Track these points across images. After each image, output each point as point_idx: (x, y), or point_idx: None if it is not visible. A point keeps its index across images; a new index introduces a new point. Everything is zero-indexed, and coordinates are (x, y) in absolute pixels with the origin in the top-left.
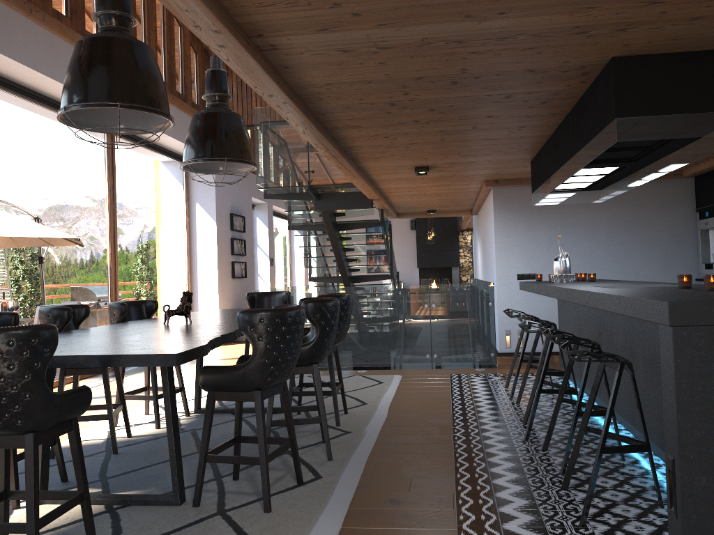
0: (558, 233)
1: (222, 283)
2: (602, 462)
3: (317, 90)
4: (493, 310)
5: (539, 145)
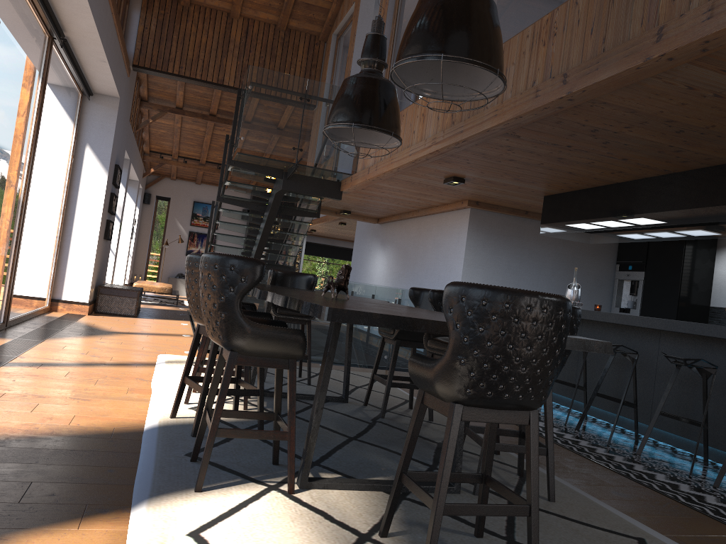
0: (515, 260)
1: (99, 243)
2: (695, 466)
3: (580, 104)
4: None
5: (586, 187)
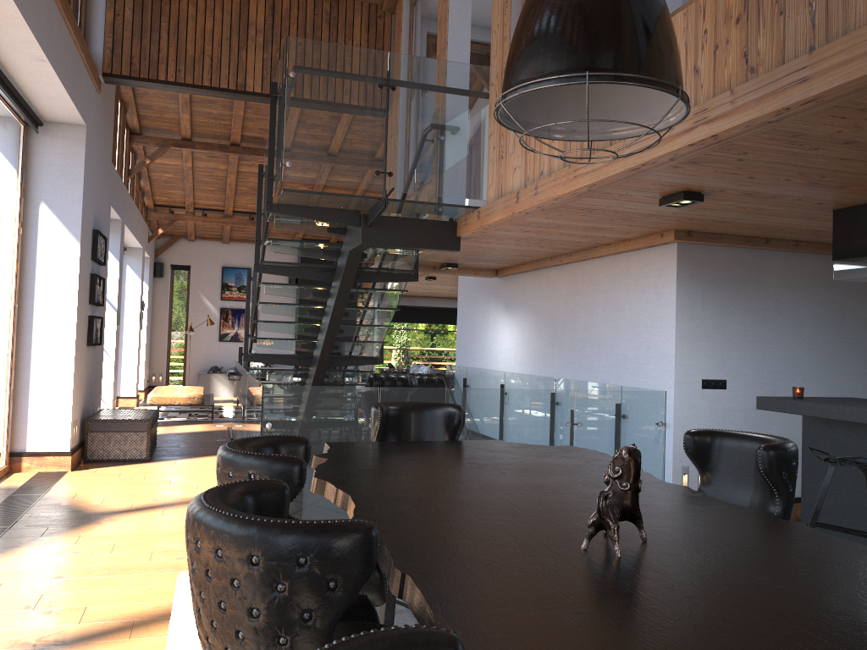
0: (756, 321)
1: (78, 355)
2: None
3: None
4: (663, 434)
5: None
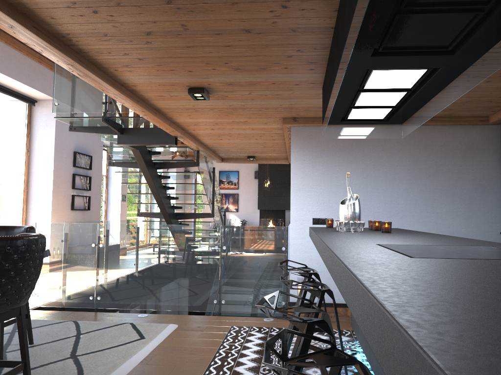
0: (357, 176)
1: (58, 214)
2: None
3: None
4: (286, 255)
5: (324, 54)
